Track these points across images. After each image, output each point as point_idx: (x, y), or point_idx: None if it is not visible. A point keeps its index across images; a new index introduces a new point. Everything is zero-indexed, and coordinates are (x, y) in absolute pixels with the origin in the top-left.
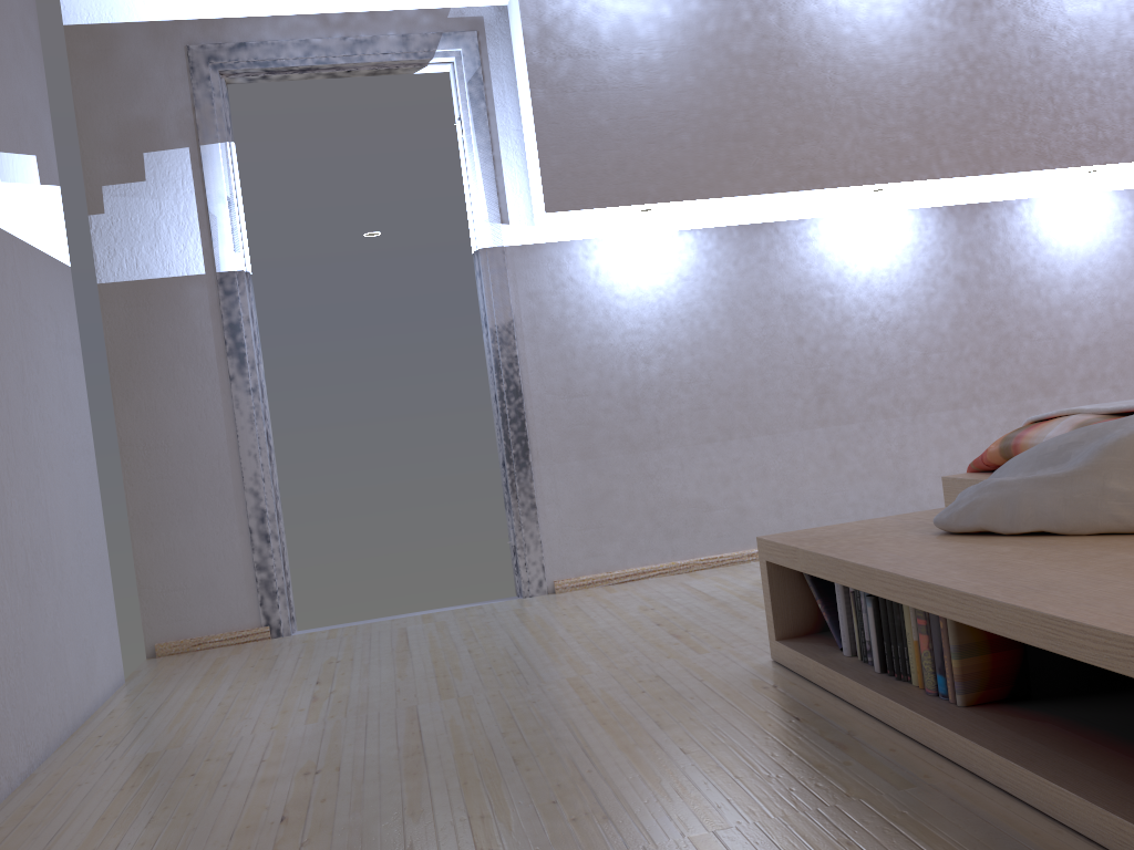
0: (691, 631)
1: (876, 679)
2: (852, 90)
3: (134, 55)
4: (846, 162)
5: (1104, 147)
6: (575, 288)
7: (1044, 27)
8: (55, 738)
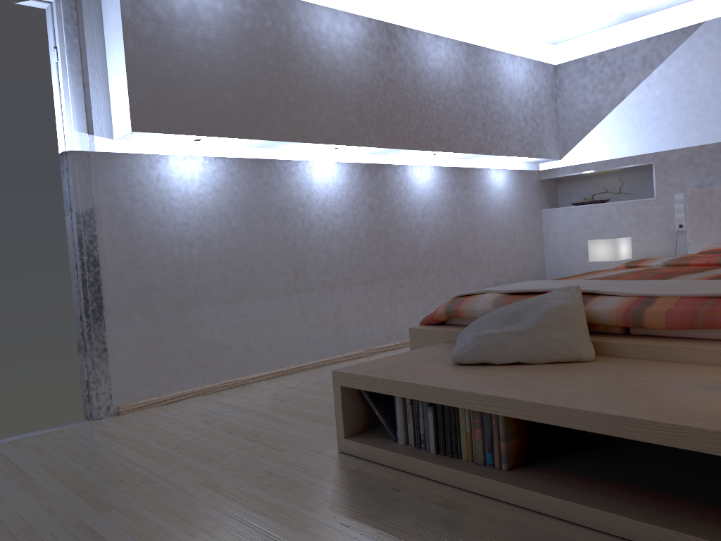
0: (260, 436)
1: (437, 458)
2: (326, 84)
3: None
4: (322, 128)
5: (443, 142)
6: (142, 188)
7: (419, 70)
8: None
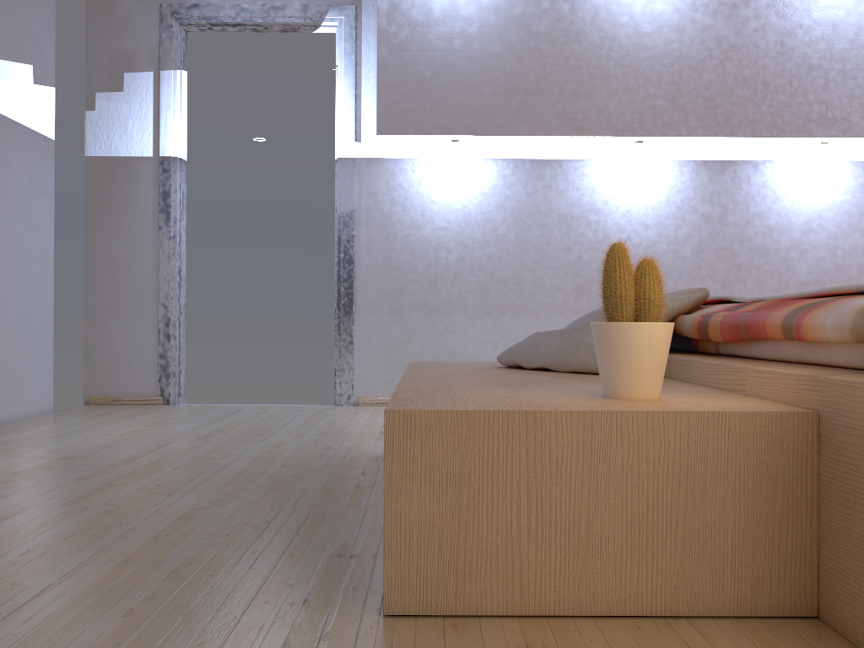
0: None
1: None
2: (622, 64)
3: (127, 8)
4: (610, 117)
5: (831, 124)
6: (402, 192)
7: (792, 26)
8: None
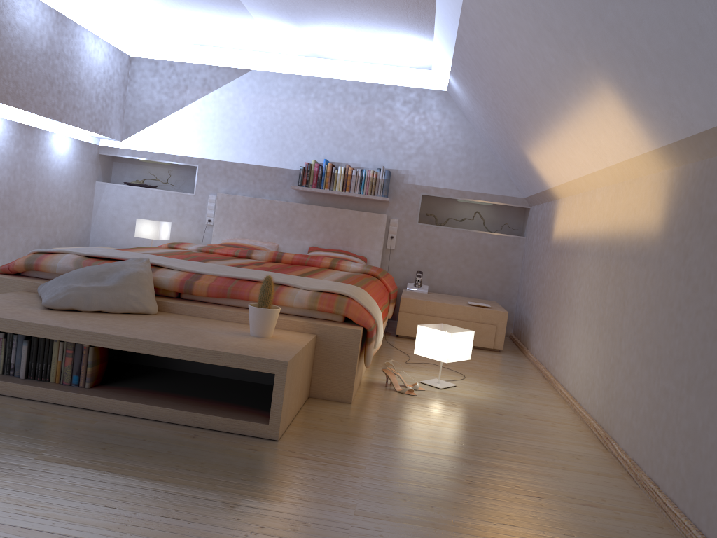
0: None
1: (27, 381)
2: None
3: None
4: None
5: (18, 99)
6: None
7: (6, 21)
8: None
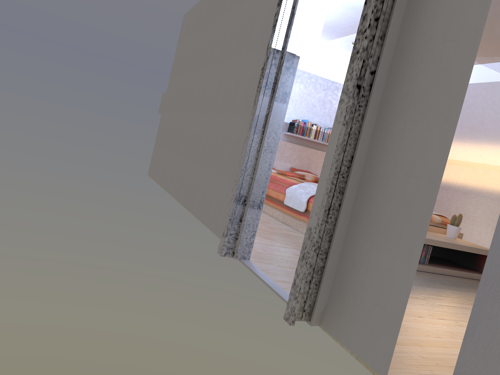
0: None
1: None
2: None
3: None
4: None
5: None
6: None
7: None
8: None
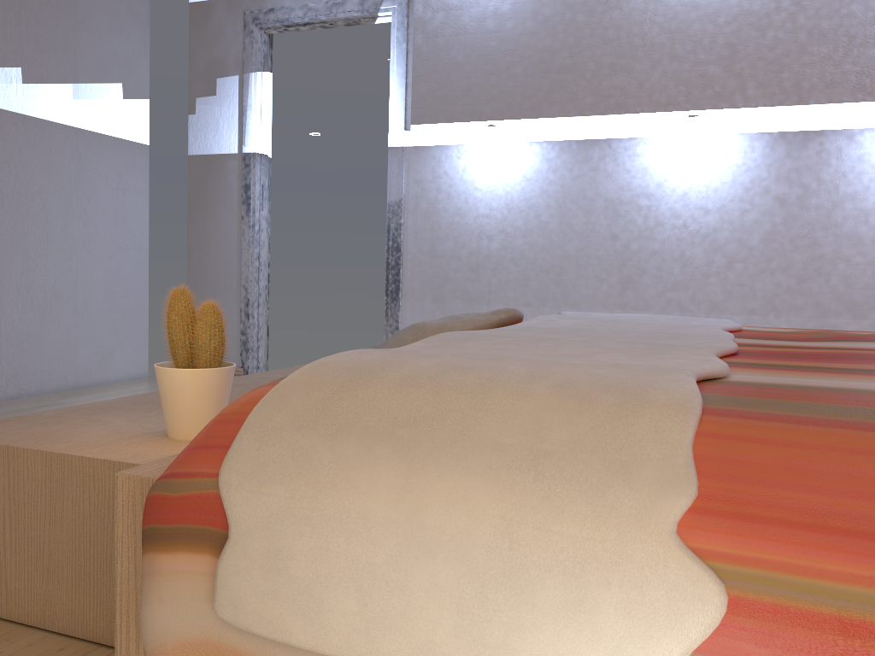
0: None
1: None
2: (668, 29)
3: (219, 19)
4: (652, 91)
5: None
6: (447, 179)
7: None
8: (52, 387)
